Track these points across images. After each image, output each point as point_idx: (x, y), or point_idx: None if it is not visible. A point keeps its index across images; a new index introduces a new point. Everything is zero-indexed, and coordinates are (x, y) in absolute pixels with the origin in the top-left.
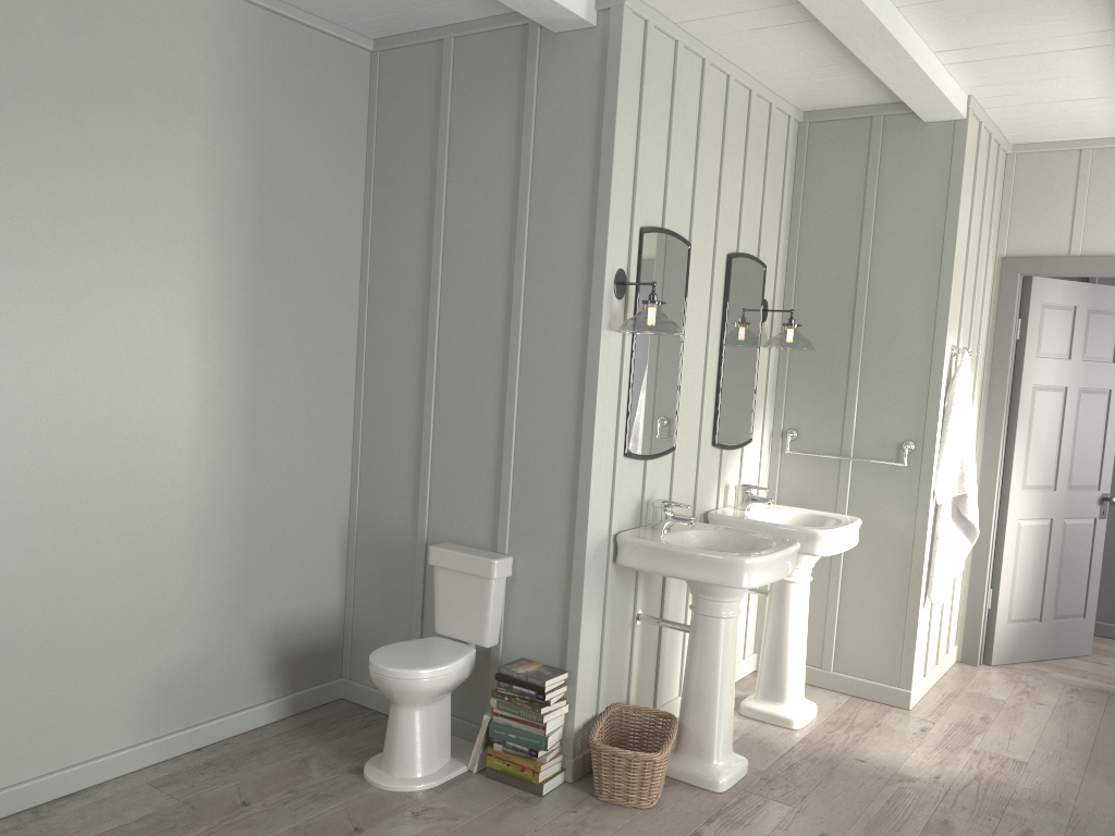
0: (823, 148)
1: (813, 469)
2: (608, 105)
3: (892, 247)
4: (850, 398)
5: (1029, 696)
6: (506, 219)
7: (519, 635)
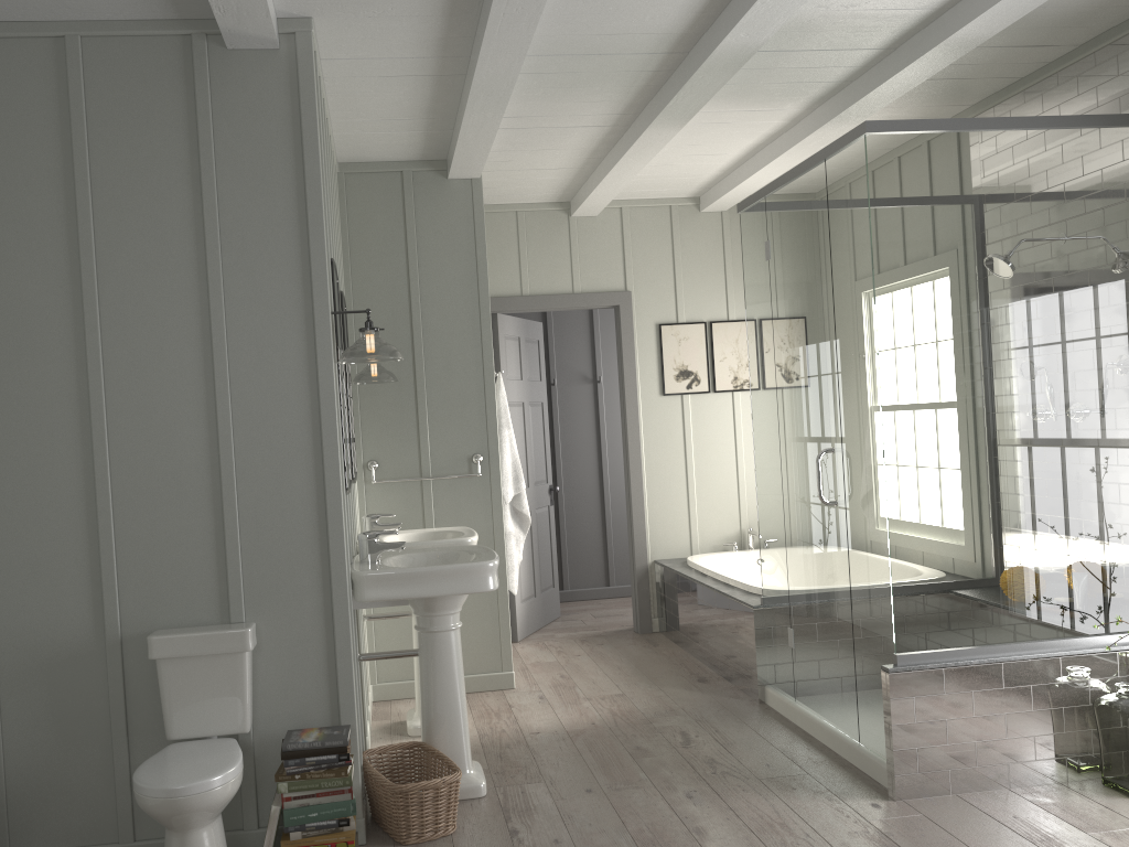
0: (362, 197)
1: (398, 494)
2: (307, 130)
3: (437, 286)
4: (423, 424)
5: (566, 653)
6: (190, 247)
7: (275, 707)
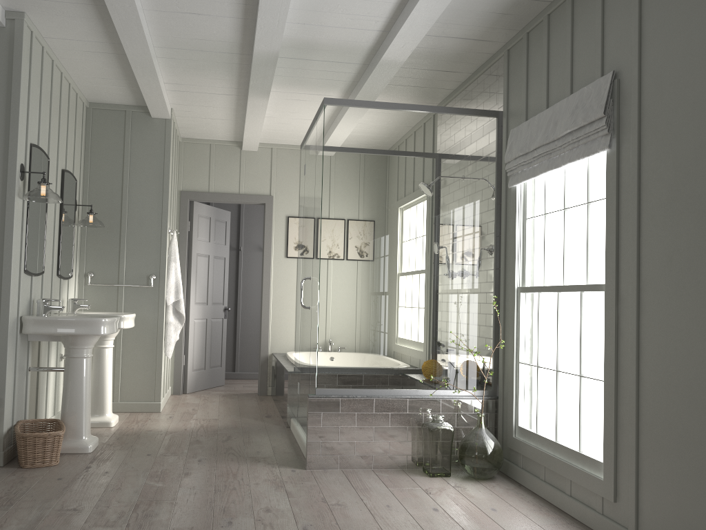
0: (101, 123)
1: (104, 293)
2: (15, 71)
3: (139, 177)
4: (122, 254)
5: (208, 400)
6: None
7: None
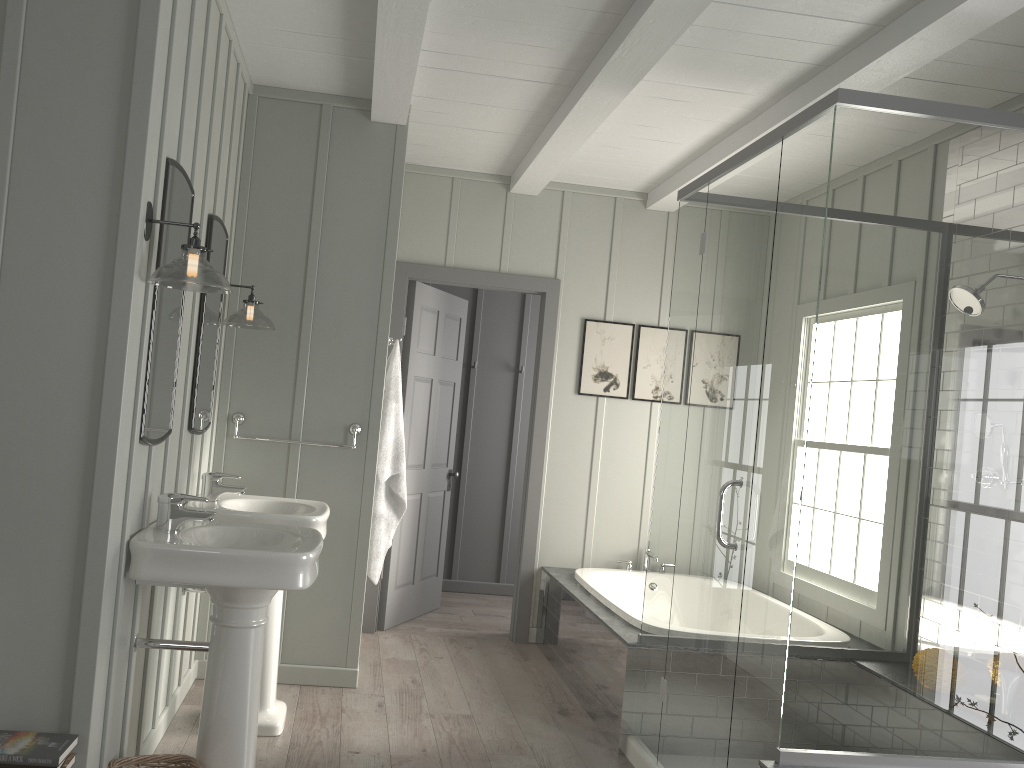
0: (274, 126)
1: (262, 455)
2: None
3: (340, 235)
4: (301, 382)
5: (428, 652)
6: None
7: None
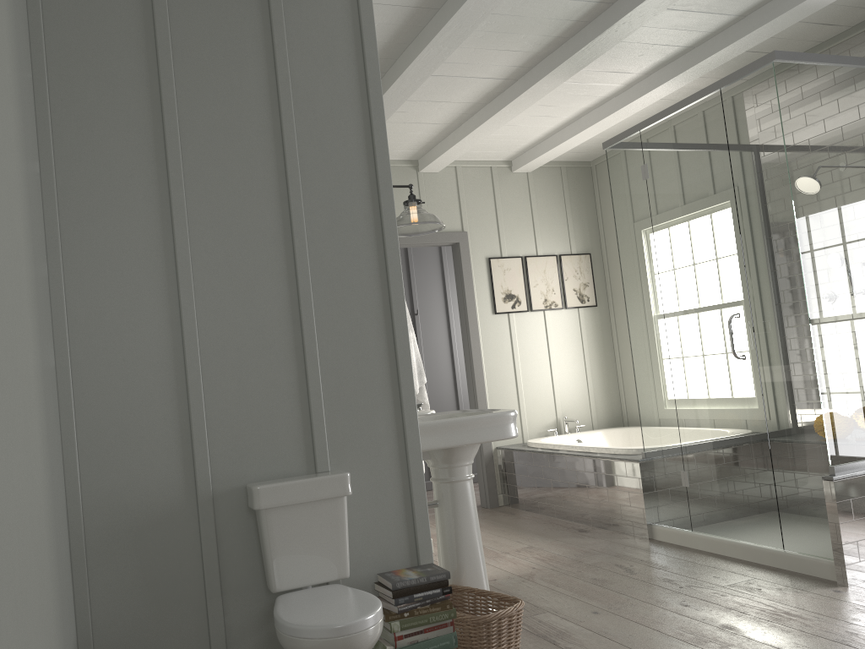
0: None
1: None
2: (365, 19)
3: None
4: None
5: None
6: (266, 115)
7: (360, 554)
